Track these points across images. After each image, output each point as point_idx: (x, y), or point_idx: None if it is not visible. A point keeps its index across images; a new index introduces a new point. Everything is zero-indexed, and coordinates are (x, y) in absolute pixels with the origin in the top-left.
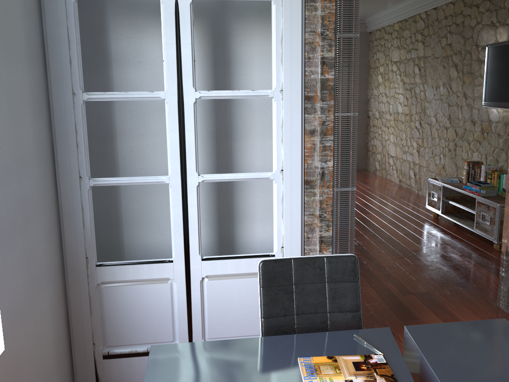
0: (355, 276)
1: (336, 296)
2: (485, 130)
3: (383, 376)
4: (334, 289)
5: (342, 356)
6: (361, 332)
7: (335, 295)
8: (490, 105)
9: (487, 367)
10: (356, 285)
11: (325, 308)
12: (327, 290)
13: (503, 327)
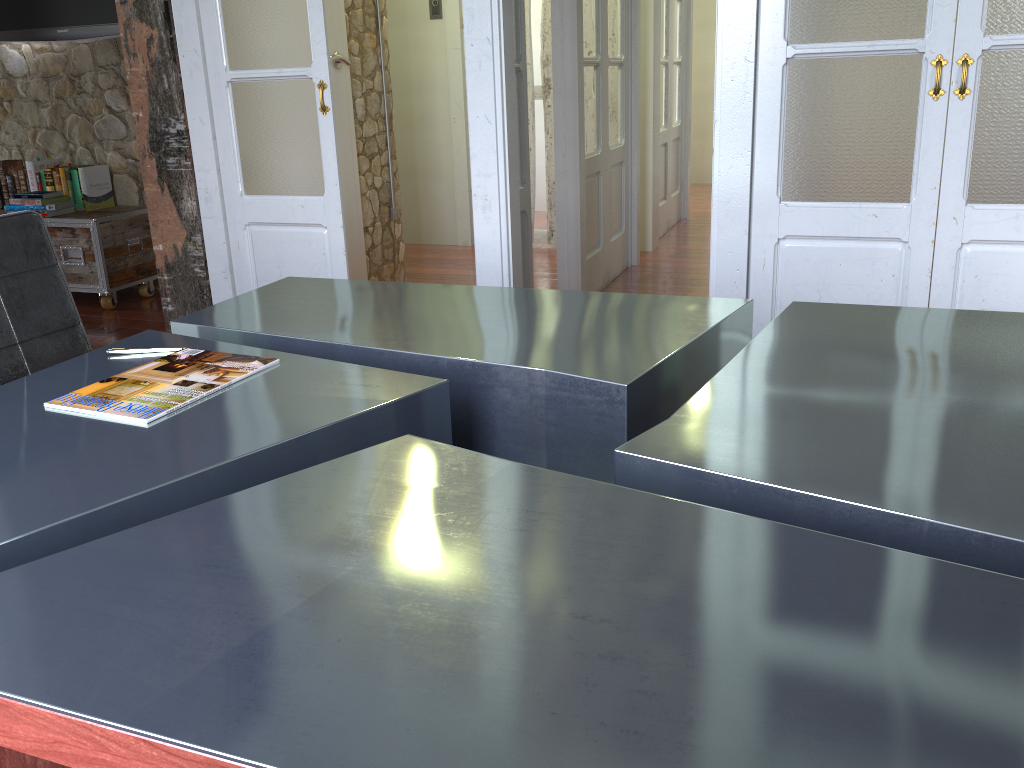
0: (50, 255)
1: (25, 304)
2: (5, 96)
3: (225, 360)
4: (16, 290)
5: (127, 372)
6: (111, 348)
7: (22, 302)
8: (8, 37)
9: (332, 310)
10: (57, 272)
11: (11, 335)
12: (1, 295)
13: (299, 282)
